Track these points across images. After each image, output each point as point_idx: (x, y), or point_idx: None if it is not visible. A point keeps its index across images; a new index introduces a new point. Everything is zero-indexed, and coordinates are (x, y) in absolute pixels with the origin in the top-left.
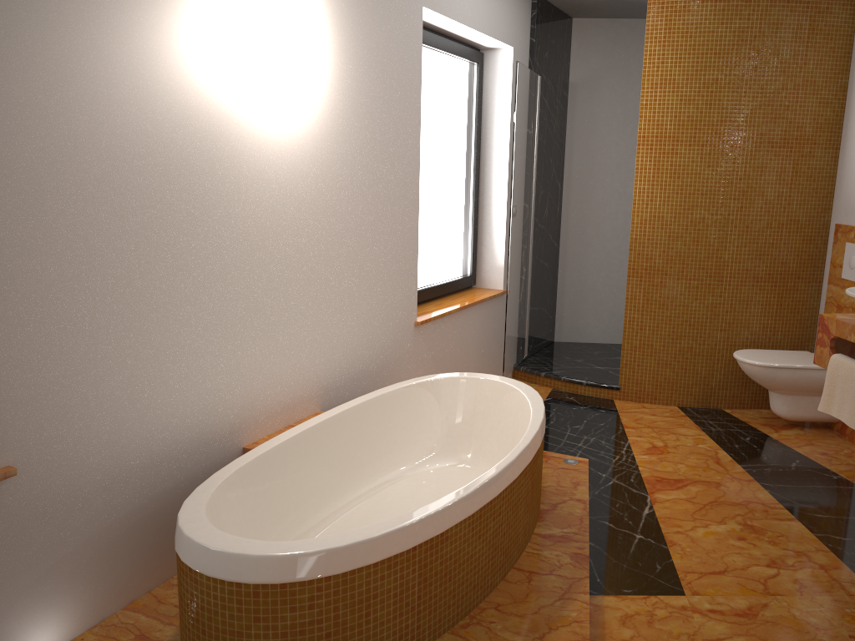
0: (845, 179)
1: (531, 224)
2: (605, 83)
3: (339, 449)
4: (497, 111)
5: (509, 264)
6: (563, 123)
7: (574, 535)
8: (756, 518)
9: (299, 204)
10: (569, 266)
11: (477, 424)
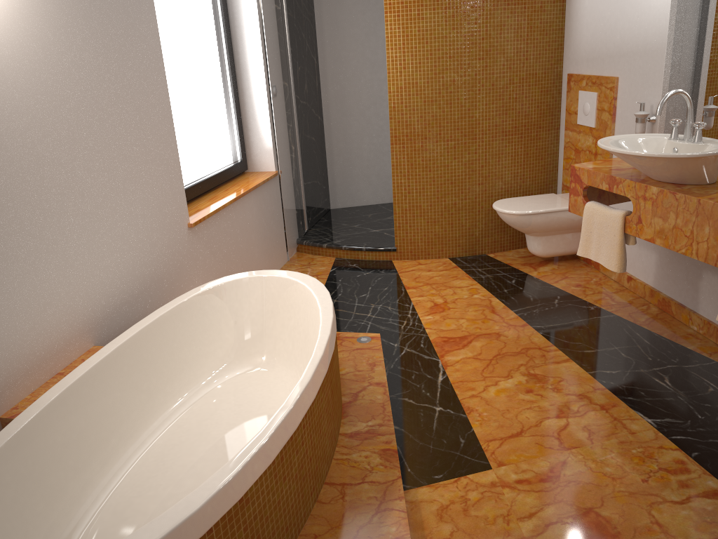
0: (573, 30)
1: (293, 103)
2: None
3: (120, 389)
4: None
5: (277, 147)
6: None
7: (380, 427)
8: (537, 365)
9: (11, 121)
10: (335, 137)
11: (267, 323)
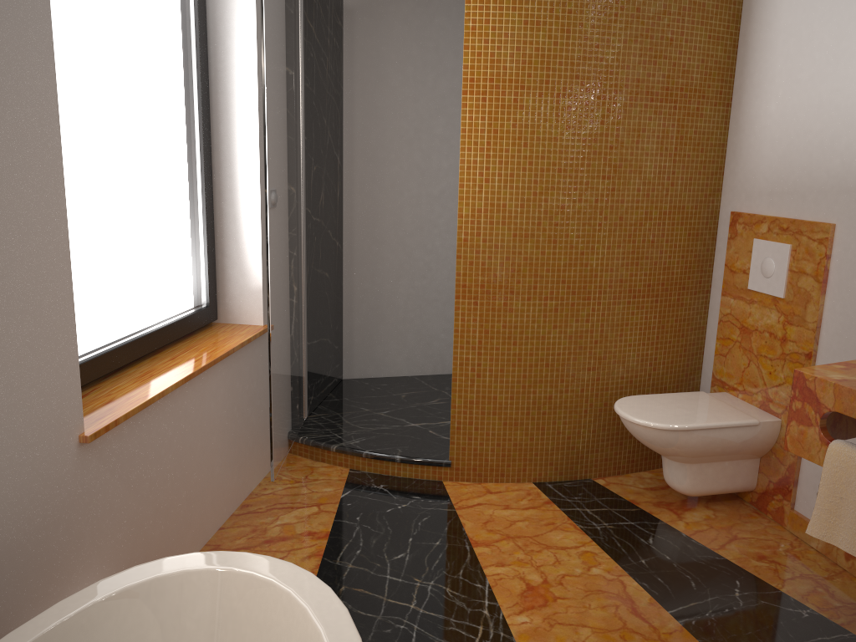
0: (743, 148)
1: (302, 219)
2: (395, 11)
3: None
4: (233, 32)
5: (271, 290)
6: (338, 67)
7: None
8: None
9: None
10: (359, 273)
11: None
